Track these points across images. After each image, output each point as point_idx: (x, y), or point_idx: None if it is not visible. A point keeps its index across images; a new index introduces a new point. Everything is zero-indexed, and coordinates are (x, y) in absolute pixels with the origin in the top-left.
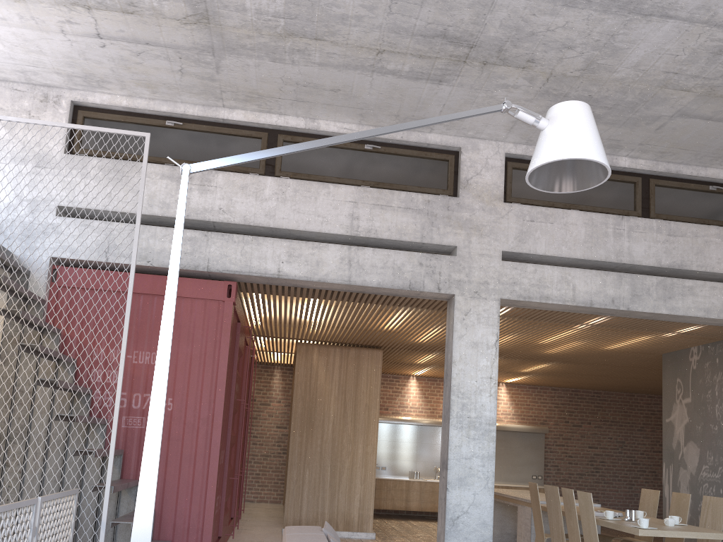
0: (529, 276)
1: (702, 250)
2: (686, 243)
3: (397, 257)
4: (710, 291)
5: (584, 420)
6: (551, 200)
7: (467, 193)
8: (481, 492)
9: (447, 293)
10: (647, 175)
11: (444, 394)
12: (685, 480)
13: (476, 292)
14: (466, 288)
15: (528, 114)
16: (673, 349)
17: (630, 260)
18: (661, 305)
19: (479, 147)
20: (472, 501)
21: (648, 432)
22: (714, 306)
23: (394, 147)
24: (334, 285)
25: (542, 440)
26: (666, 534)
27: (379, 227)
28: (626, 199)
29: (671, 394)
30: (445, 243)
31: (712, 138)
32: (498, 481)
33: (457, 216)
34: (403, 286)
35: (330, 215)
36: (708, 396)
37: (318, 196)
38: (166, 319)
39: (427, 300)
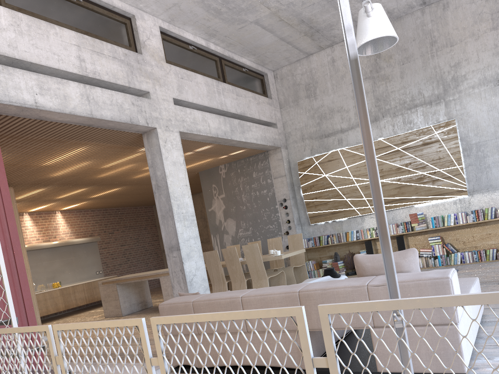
0: (189, 117)
1: (249, 105)
2: (243, 101)
3: (117, 97)
4: (255, 128)
5: (115, 229)
6: (184, 66)
7: (146, 52)
8: (198, 260)
9: (152, 126)
10: (219, 57)
11: (157, 201)
12: (229, 240)
13: (167, 126)
14: (161, 124)
15: (370, 6)
16: (210, 167)
17: (226, 109)
18: (242, 136)
19: (144, 18)
20: (196, 267)
21: (149, 230)
22: (258, 137)
23: (89, 3)
24: (77, 118)
25: (97, 246)
26: (289, 255)
27: (100, 71)
28: (215, 70)
29: (210, 195)
30: (143, 89)
31: (256, 40)
32: (75, 282)
33: (144, 69)
34: (127, 120)
35: (63, 55)
36: (236, 191)
37: (49, 35)
38: (366, 105)
39: (128, 133)
